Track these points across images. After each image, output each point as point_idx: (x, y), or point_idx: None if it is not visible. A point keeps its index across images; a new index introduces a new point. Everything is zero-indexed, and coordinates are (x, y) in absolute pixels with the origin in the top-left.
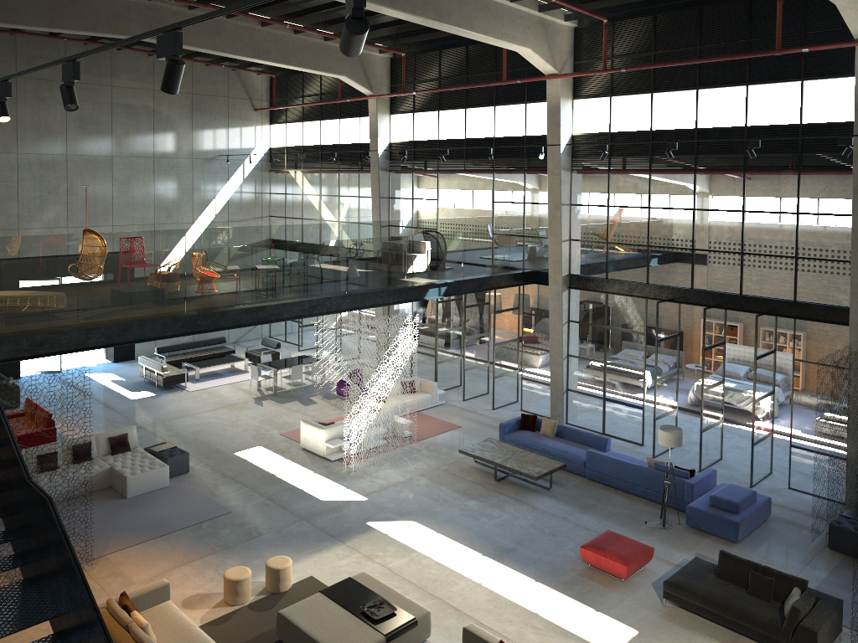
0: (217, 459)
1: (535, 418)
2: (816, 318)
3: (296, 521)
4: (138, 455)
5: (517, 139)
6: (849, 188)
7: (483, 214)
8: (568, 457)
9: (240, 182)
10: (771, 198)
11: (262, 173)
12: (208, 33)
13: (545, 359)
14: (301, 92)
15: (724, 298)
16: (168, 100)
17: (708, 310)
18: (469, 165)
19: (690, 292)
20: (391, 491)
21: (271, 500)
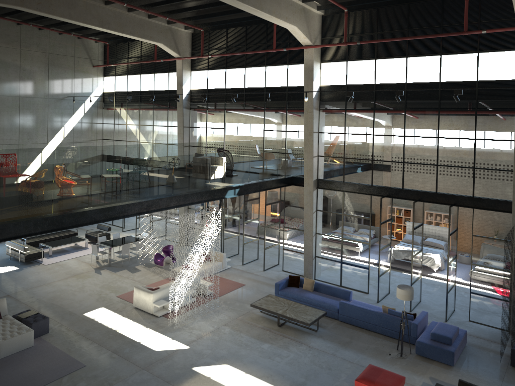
0: (70, 319)
1: (299, 278)
2: (487, 208)
3: (137, 370)
4: (8, 322)
5: (281, 88)
6: (509, 123)
7: (245, 139)
8: (326, 306)
9: (81, 115)
10: (457, 129)
11: (97, 110)
12: (66, 7)
13: (300, 236)
14: (126, 55)
15: (425, 195)
16: (31, 57)
17: (415, 203)
18: (247, 105)
19: (402, 191)
20: (206, 340)
21: (116, 353)
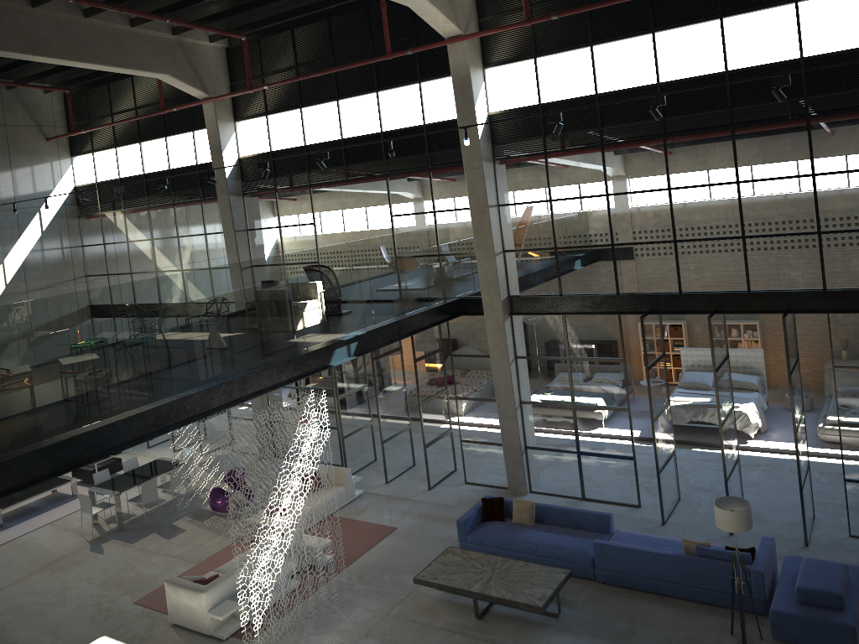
0: None
1: (502, 501)
2: (857, 308)
3: None
4: None
5: (413, 130)
6: None
7: (359, 236)
8: (567, 556)
9: (37, 236)
10: (773, 159)
11: (68, 221)
12: None
13: (490, 412)
14: (108, 109)
15: (727, 299)
16: None
17: (712, 318)
18: (352, 172)
19: (679, 297)
20: None
21: None
